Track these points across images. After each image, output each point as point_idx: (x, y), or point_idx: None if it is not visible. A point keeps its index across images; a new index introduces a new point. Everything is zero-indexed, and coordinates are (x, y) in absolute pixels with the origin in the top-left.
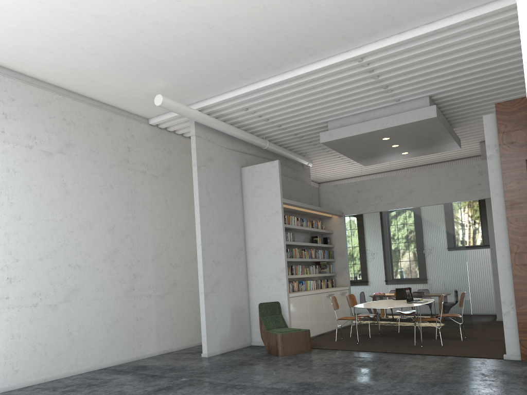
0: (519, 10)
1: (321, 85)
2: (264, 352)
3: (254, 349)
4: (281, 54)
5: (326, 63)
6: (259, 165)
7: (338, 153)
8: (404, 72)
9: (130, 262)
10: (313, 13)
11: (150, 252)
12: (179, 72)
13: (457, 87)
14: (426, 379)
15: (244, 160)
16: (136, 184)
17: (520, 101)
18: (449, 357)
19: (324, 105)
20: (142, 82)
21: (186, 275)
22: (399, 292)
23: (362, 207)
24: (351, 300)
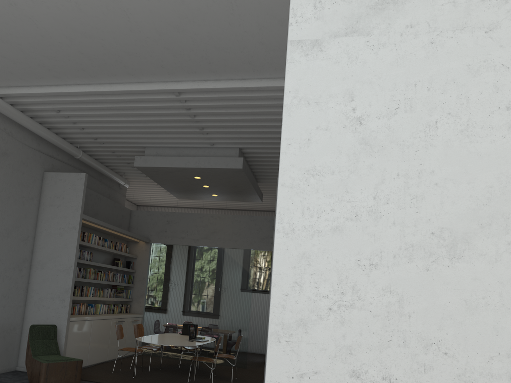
0: (287, 75)
1: (138, 108)
2: (25, 381)
3: (15, 377)
4: (97, 63)
5: (143, 86)
6: (65, 174)
7: None
8: (218, 119)
9: None
10: (131, 29)
11: None
12: None
13: (263, 147)
14: None
15: (50, 165)
16: None
17: None
18: None
19: (142, 129)
20: None
21: None
22: (186, 328)
23: (169, 237)
24: (139, 330)
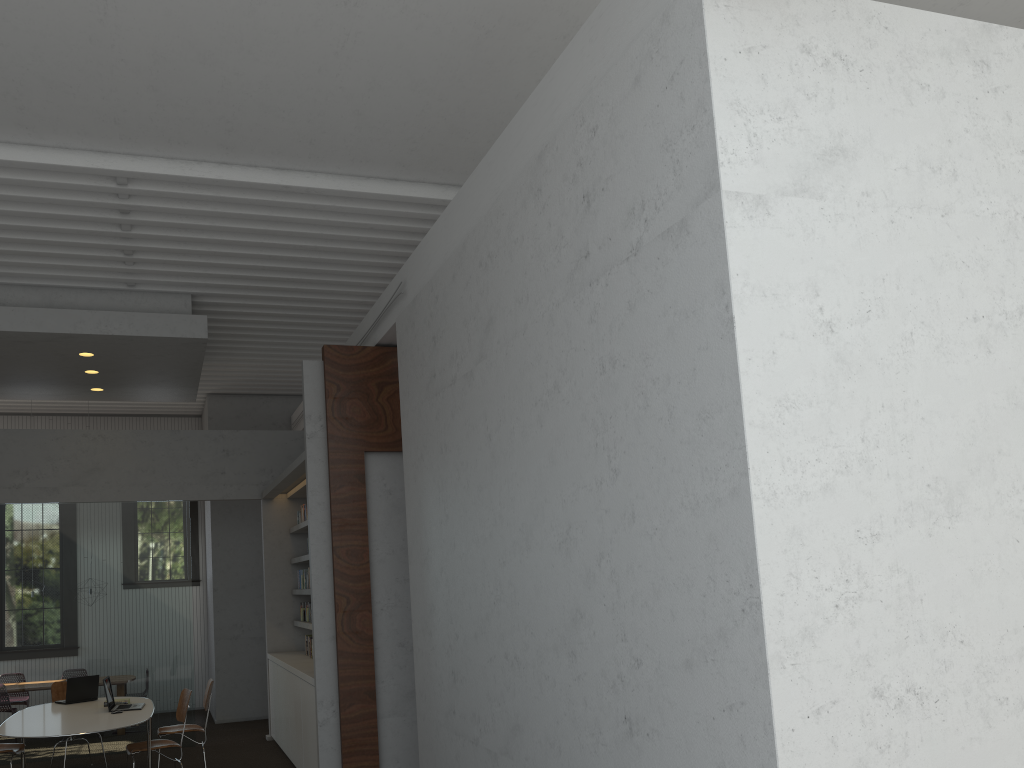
0: (729, 247)
1: (4, 199)
2: None
3: None
4: None
5: (47, 156)
6: None
7: None
8: (184, 238)
9: None
10: (94, 38)
11: None
12: None
13: (244, 295)
14: None
15: None
16: None
17: (360, 351)
18: None
19: None
20: None
21: None
22: (74, 687)
23: None
24: None
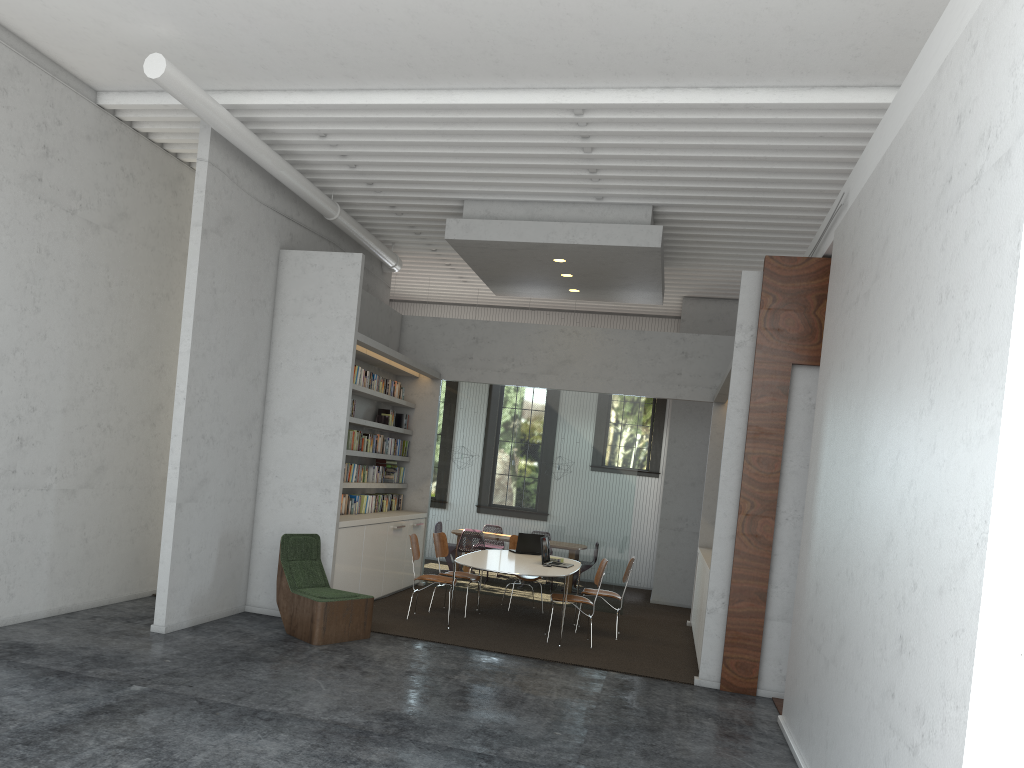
0: None
1: (489, 134)
2: (280, 632)
3: (256, 623)
4: (444, 55)
5: (518, 97)
6: (321, 255)
7: (452, 257)
8: (637, 156)
9: (16, 409)
10: (543, 0)
11: (61, 394)
12: (218, 19)
13: (702, 204)
14: (597, 720)
15: (288, 235)
16: (51, 235)
17: (803, 262)
18: (611, 674)
19: (474, 170)
20: (123, 12)
21: (126, 452)
22: (523, 541)
23: (478, 370)
24: (440, 544)
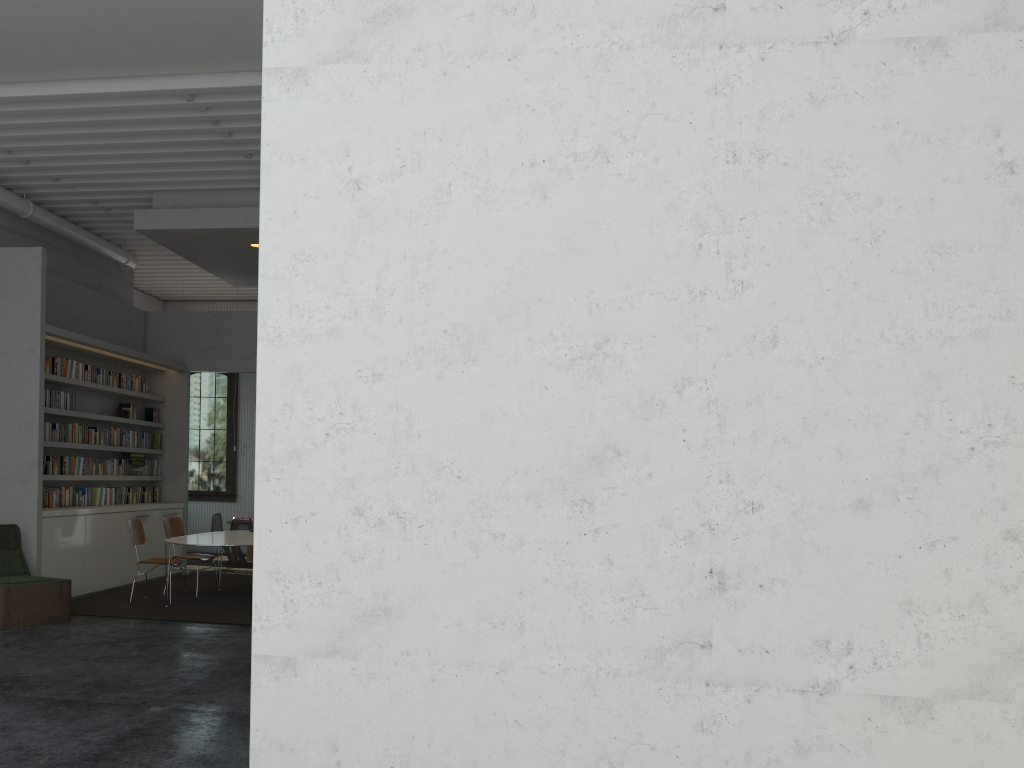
0: (263, 120)
1: (124, 123)
2: None
3: None
4: (32, 46)
5: (125, 85)
6: (3, 251)
7: None
8: None
9: None
10: None
11: None
12: None
13: None
14: (233, 666)
15: None
16: None
17: None
18: None
19: (140, 160)
20: None
21: None
22: None
23: (222, 359)
24: (174, 529)
